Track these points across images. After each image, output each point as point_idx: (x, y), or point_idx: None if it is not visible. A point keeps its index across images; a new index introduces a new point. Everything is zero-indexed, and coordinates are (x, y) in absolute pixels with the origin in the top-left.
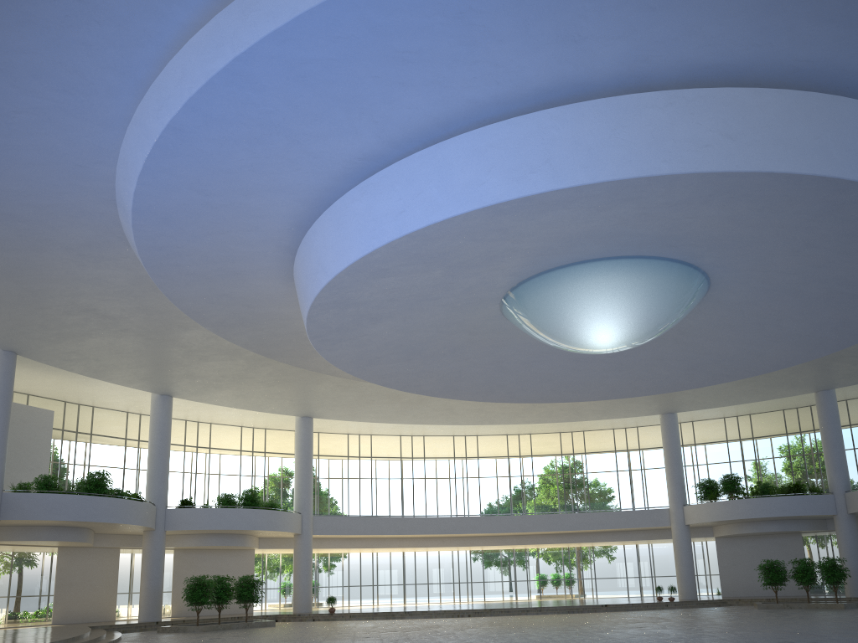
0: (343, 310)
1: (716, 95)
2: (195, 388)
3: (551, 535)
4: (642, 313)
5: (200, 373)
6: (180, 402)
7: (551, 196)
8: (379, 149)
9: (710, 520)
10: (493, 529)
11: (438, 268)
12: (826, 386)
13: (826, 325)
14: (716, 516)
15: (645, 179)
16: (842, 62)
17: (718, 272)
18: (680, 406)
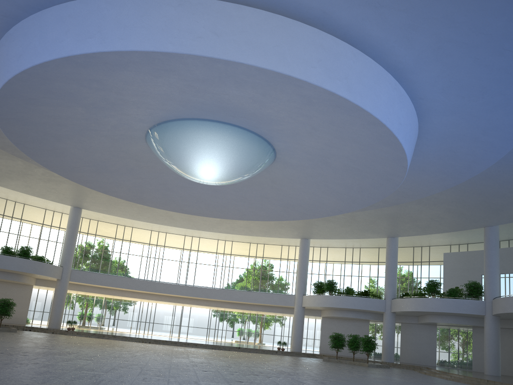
0: (25, 126)
1: (211, 4)
2: None
3: (227, 303)
4: (223, 160)
5: None
6: None
7: (105, 57)
8: (13, 10)
9: (314, 305)
10: (188, 294)
11: (77, 105)
12: (392, 235)
13: (352, 188)
14: (317, 303)
15: (160, 54)
16: None
17: (275, 141)
18: (311, 235)
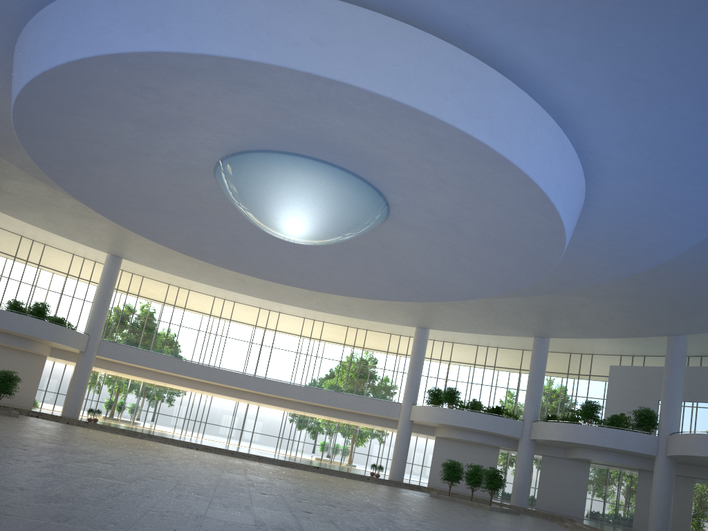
0: (53, 141)
1: (315, 1)
2: (7, 203)
3: (309, 405)
4: (316, 211)
5: (8, 190)
6: (9, 216)
7: (166, 59)
8: None
9: (425, 420)
10: (257, 388)
11: (125, 119)
12: (542, 334)
13: (490, 266)
14: (431, 418)
15: (240, 62)
16: (431, 1)
17: (389, 192)
18: (431, 324)
